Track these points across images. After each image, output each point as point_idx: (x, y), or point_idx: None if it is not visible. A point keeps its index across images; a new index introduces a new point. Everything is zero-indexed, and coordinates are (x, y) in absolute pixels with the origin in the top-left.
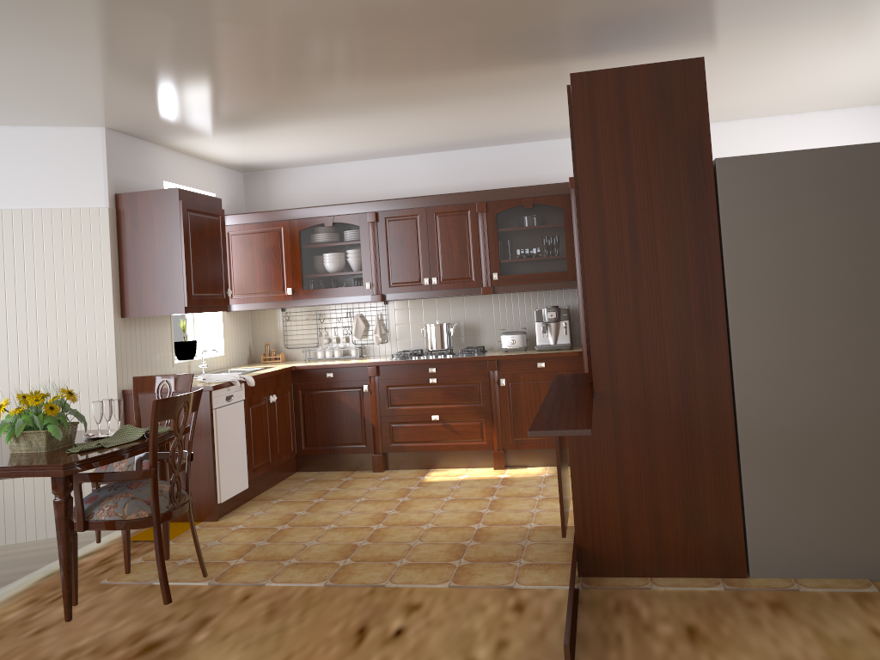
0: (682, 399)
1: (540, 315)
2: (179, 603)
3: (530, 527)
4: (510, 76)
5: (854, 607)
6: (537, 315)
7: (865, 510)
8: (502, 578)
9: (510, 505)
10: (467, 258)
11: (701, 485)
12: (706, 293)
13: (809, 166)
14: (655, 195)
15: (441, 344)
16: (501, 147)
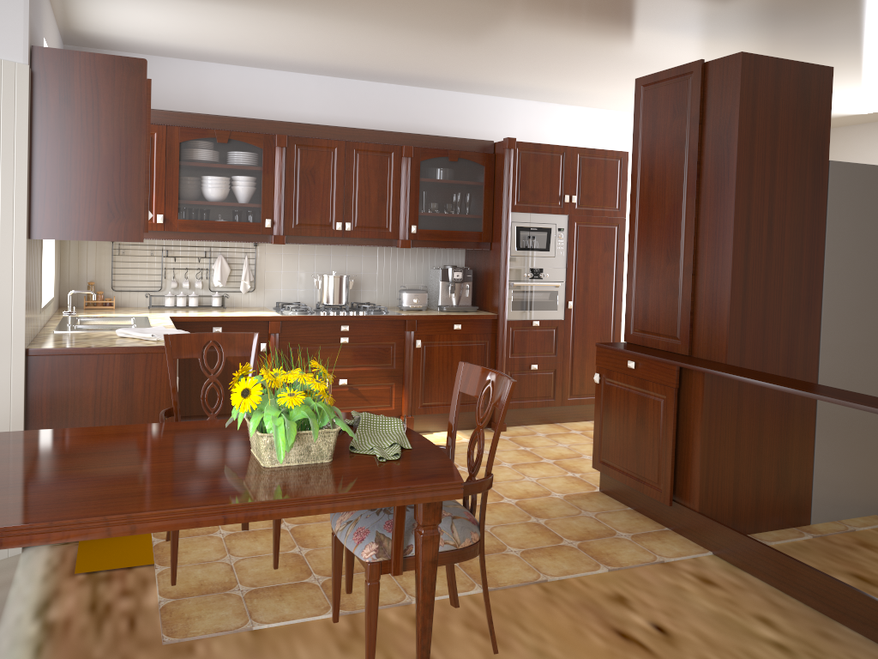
0: (786, 372)
1: (447, 275)
2: (346, 648)
3: (560, 497)
4: (576, 28)
5: None
6: (443, 274)
7: None
8: (640, 554)
9: (497, 475)
10: (386, 205)
11: (790, 449)
12: (812, 279)
13: None
14: (789, 185)
15: (342, 298)
16: (403, 87)
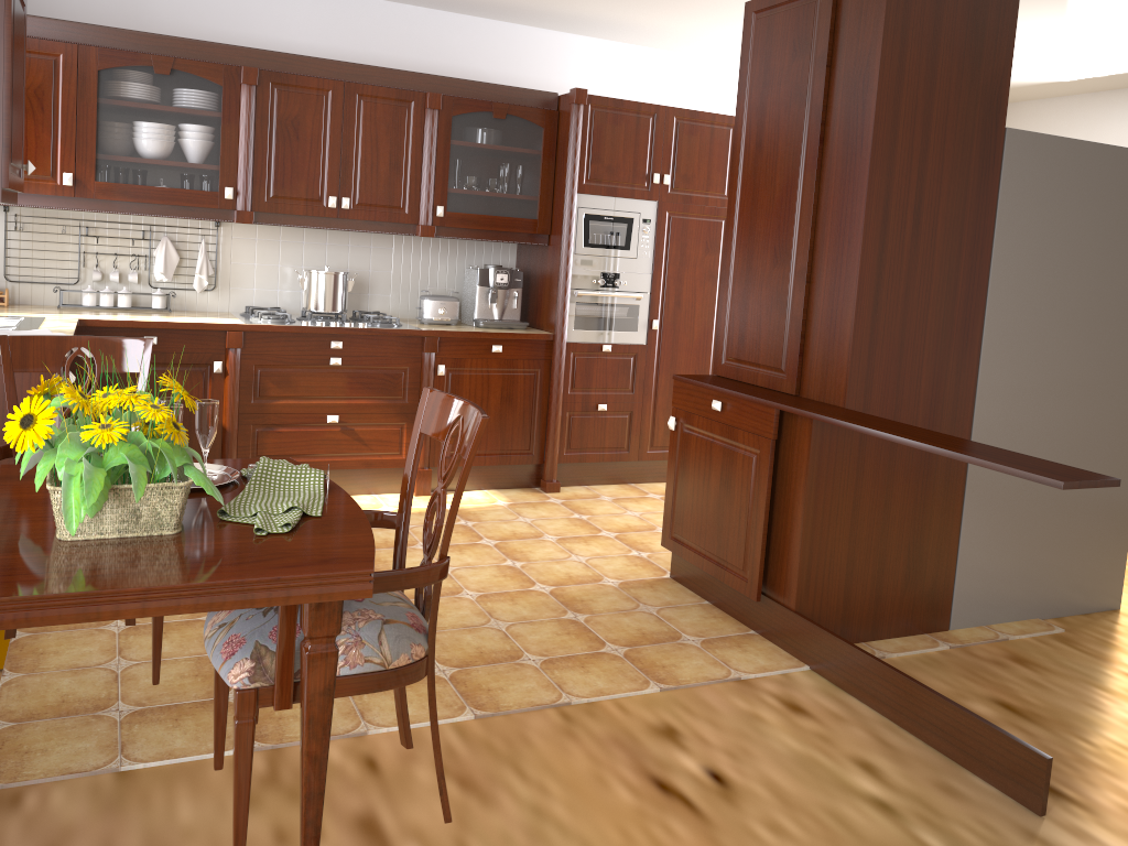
0: (928, 423)
1: (487, 277)
2: (252, 802)
3: (614, 584)
4: None
5: (1076, 652)
6: (482, 277)
7: (1050, 546)
8: (709, 667)
9: (533, 552)
10: (402, 176)
11: (927, 527)
12: (971, 294)
13: (1078, 160)
14: (947, 159)
15: (337, 304)
16: (435, 12)
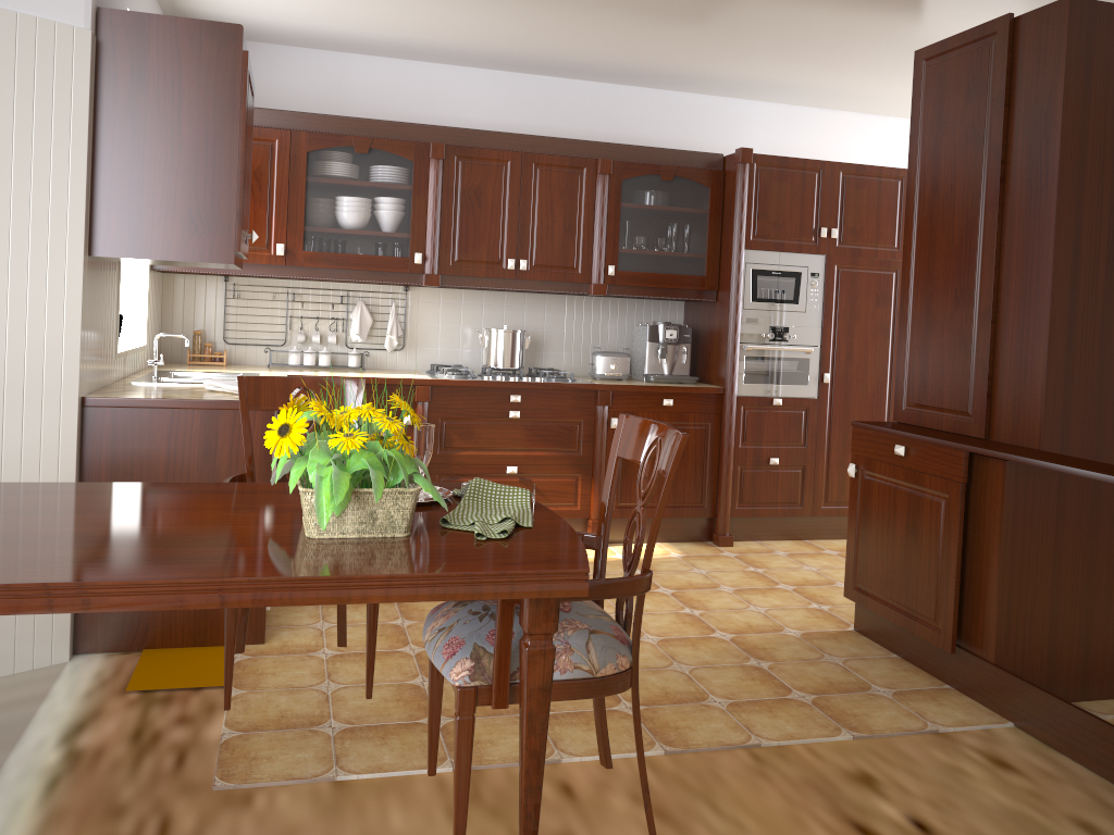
0: None
1: (656, 333)
2: None
3: (796, 634)
4: None
5: None
6: (651, 333)
7: None
8: (904, 718)
9: (711, 602)
10: (575, 238)
11: None
12: None
13: None
14: None
15: (515, 360)
16: (604, 85)
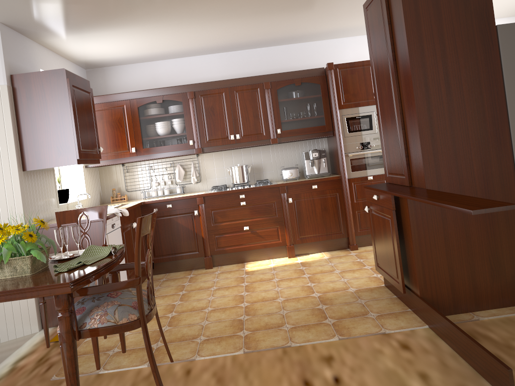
0: (485, 189)
1: (308, 155)
2: None
3: (353, 290)
4: None
5: None
6: (306, 155)
7: None
8: (372, 328)
9: (324, 279)
10: (259, 120)
11: (500, 246)
12: (496, 116)
13: None
14: (459, 51)
15: (243, 179)
16: (270, 48)
